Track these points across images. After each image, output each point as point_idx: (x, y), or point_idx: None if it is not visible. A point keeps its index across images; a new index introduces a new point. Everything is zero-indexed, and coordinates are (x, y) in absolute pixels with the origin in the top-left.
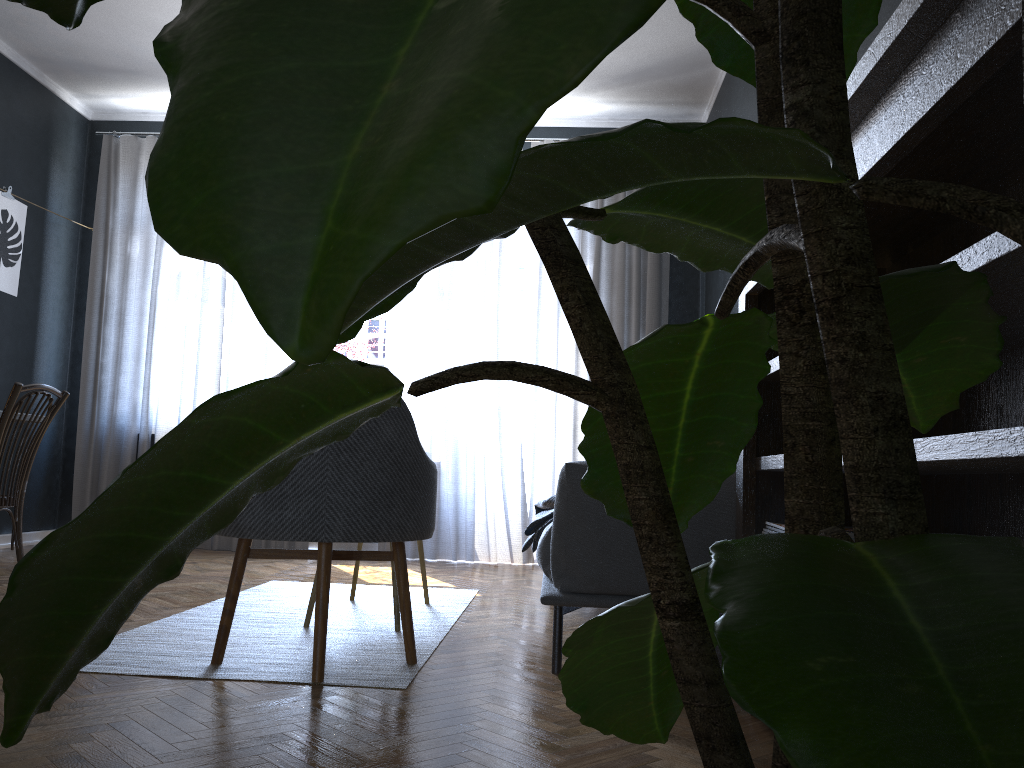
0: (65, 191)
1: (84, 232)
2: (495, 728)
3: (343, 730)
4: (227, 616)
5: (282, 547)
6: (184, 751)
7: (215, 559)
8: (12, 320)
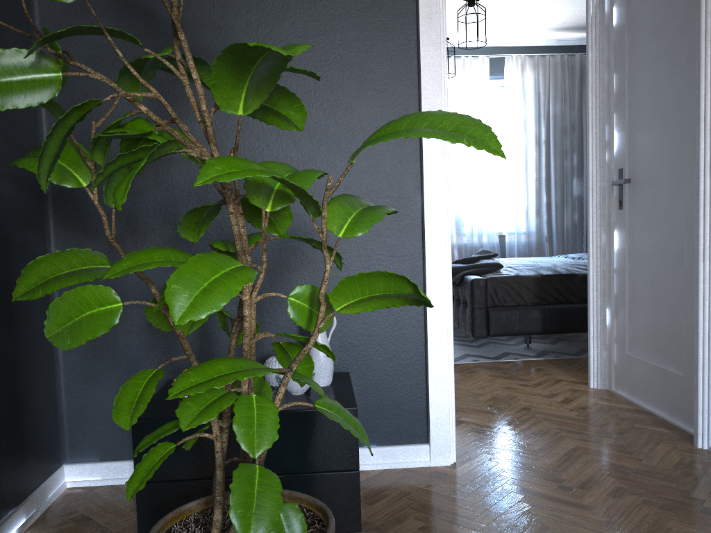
0: None
1: None
2: None
3: None
4: None
5: None
6: None
7: None
8: None
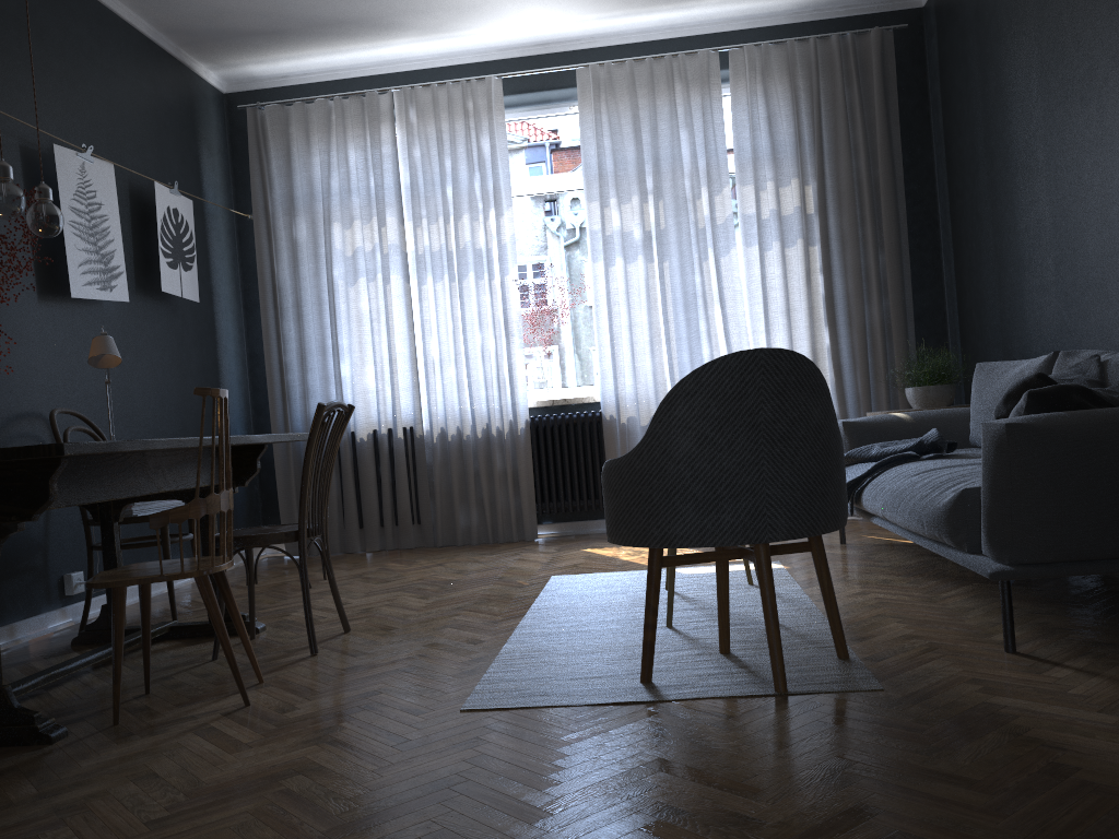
0: (216, 178)
1: (239, 220)
2: (1047, 726)
3: (893, 746)
4: (651, 631)
5: (510, 536)
6: (769, 789)
7: (455, 558)
8: (194, 328)
